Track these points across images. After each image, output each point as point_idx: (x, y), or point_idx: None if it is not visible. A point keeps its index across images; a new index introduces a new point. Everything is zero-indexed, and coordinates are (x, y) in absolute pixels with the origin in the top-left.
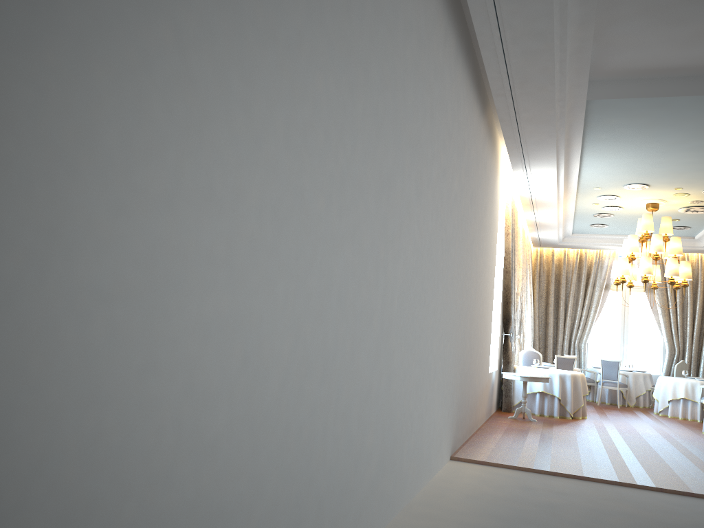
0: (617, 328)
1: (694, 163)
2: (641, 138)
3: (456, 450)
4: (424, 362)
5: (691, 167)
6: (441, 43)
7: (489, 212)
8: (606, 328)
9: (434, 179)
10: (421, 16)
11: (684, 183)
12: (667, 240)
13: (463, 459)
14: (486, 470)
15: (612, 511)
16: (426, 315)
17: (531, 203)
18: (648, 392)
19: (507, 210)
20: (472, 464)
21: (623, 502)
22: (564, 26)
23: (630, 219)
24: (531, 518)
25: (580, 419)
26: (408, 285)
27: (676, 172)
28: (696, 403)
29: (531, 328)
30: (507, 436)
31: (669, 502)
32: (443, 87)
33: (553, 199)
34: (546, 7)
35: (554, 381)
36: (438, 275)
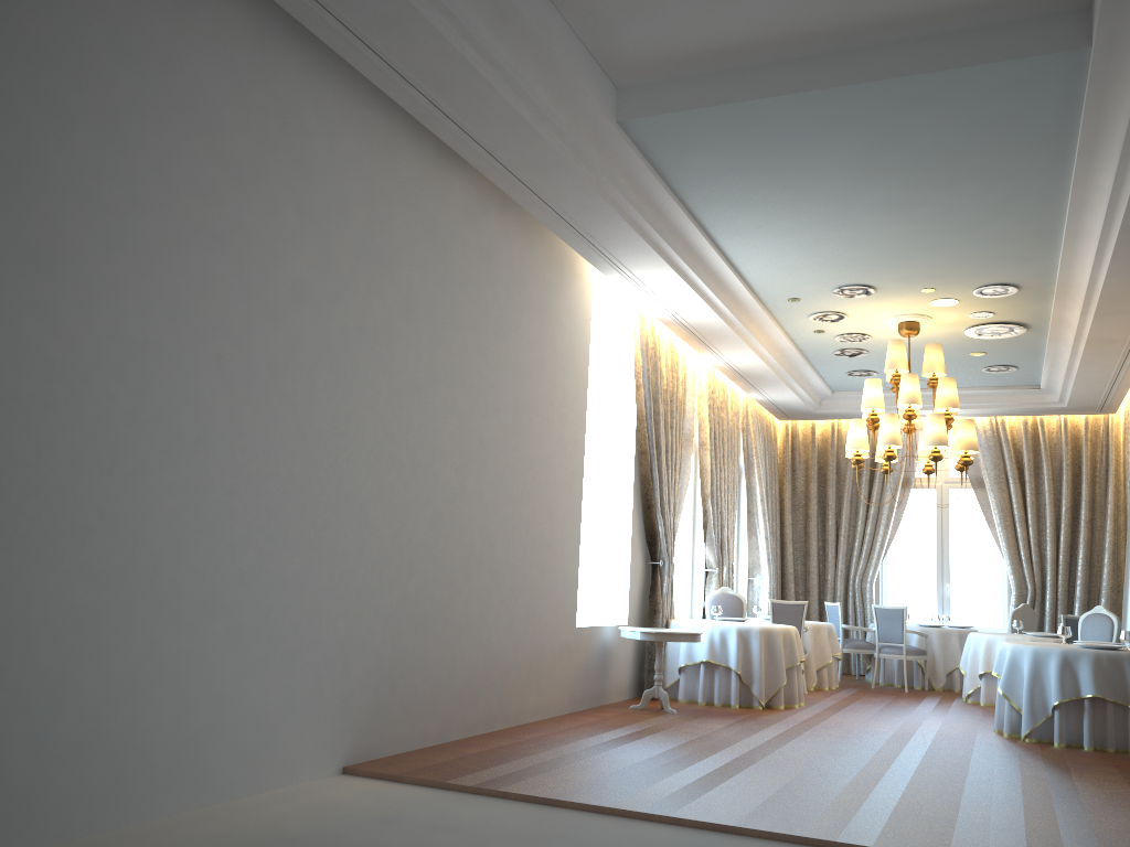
0: (977, 560)
1: (909, 235)
2: (777, 192)
3: (381, 758)
4: (130, 579)
5: (913, 244)
6: (159, 4)
7: (527, 340)
8: (958, 560)
9: (150, 243)
10: None
11: (928, 277)
12: (936, 384)
13: (362, 772)
14: (375, 790)
15: None
16: (131, 491)
17: (692, 335)
18: None
19: (635, 346)
20: (371, 780)
21: (548, 843)
22: None
23: None
24: None
25: (781, 708)
26: None
27: (897, 257)
28: None
29: (767, 558)
30: (554, 735)
31: (655, 843)
32: (186, 84)
33: (720, 324)
34: None
35: (729, 642)
36: (202, 423)
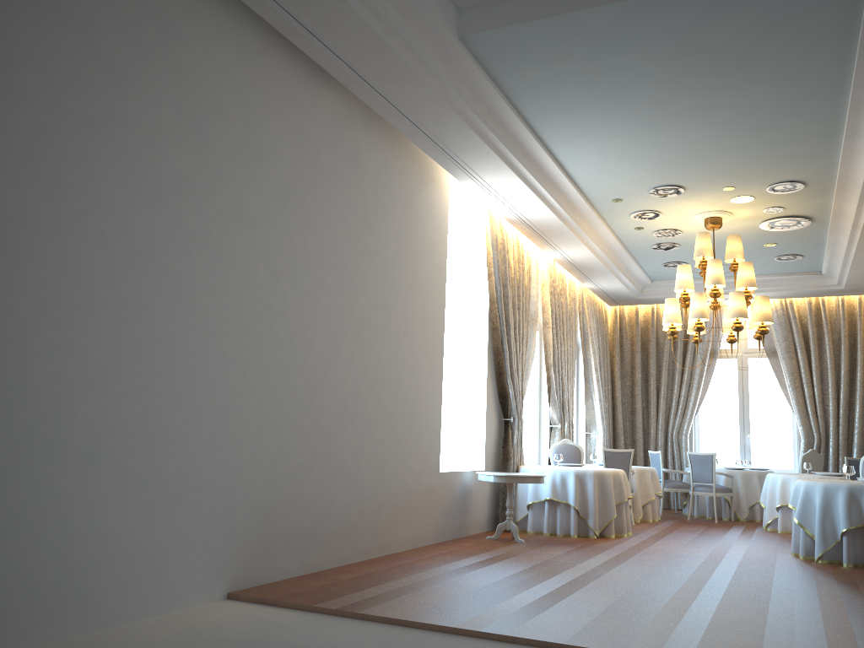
0: (771, 417)
1: (712, 138)
2: (599, 101)
3: (264, 584)
4: (13, 429)
5: (715, 146)
6: None
7: (391, 232)
8: (756, 417)
9: (28, 129)
10: None
11: (729, 177)
12: (737, 268)
13: (243, 597)
14: (251, 614)
15: None
16: (13, 350)
17: (534, 232)
18: None
19: (487, 241)
20: (250, 605)
21: None
22: None
23: None
24: None
25: (612, 537)
26: None
27: (702, 159)
28: None
29: (600, 416)
30: (418, 562)
31: None
32: None
33: (557, 222)
34: None
35: (568, 483)
36: (84, 291)
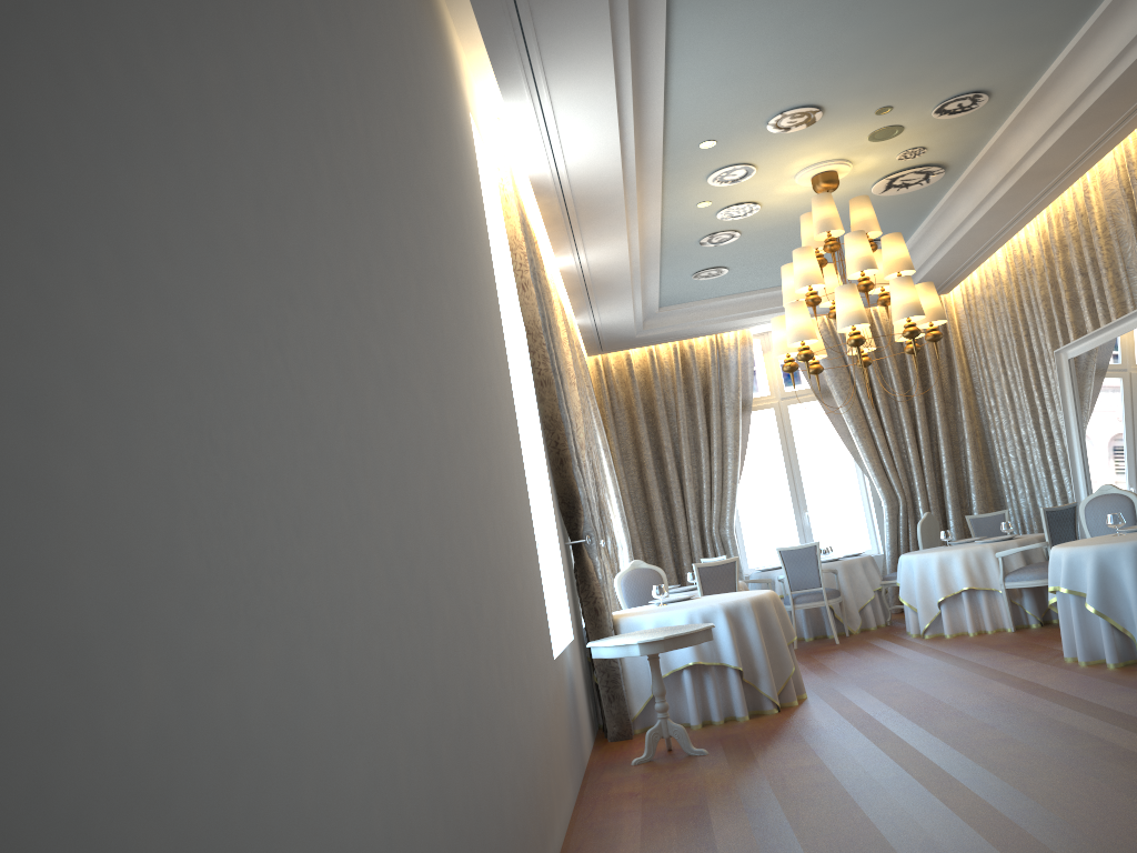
0: (764, 490)
1: None
2: None
3: None
4: None
5: (930, 12)
6: None
7: (444, 164)
8: (746, 494)
9: None
10: None
11: (900, 85)
12: (874, 247)
13: None
14: None
15: None
16: None
17: (564, 214)
18: (878, 593)
19: (511, 225)
20: None
21: None
22: None
23: (773, 240)
24: None
25: (796, 704)
26: None
27: (891, 44)
28: (995, 594)
29: (622, 520)
30: None
31: None
32: None
33: (615, 187)
34: None
35: (718, 630)
36: None
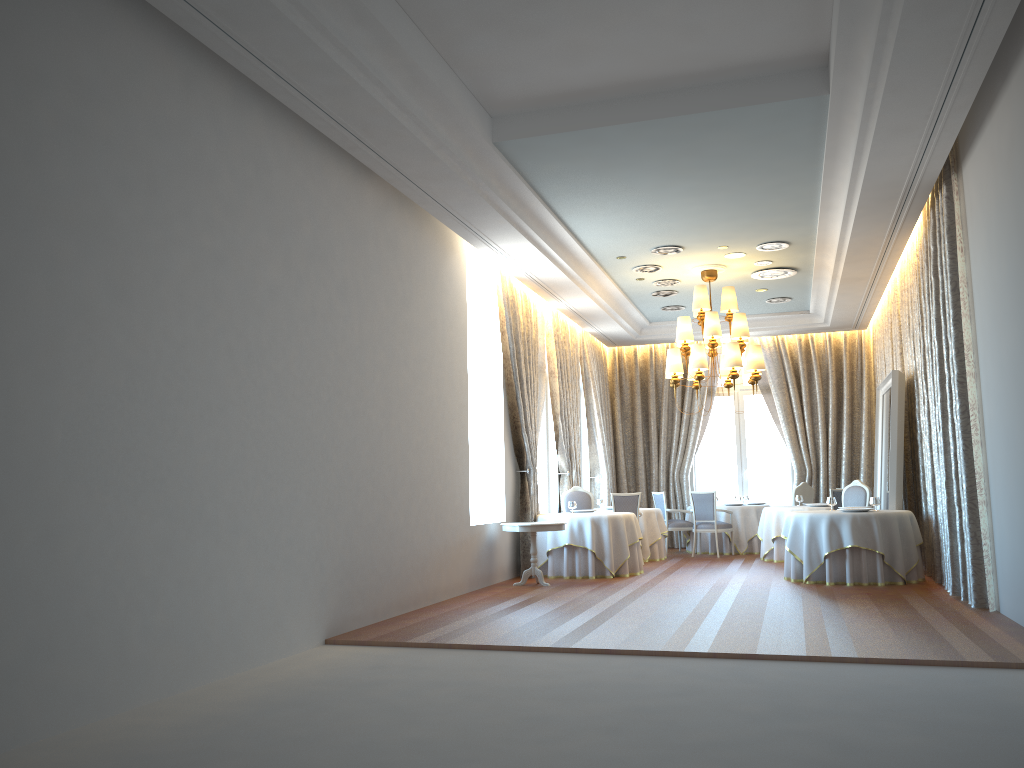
0: (767, 449)
1: (708, 211)
2: (610, 185)
3: (349, 631)
4: (189, 513)
5: (711, 217)
6: (174, 91)
7: (423, 306)
8: (753, 450)
9: (182, 270)
10: (86, 62)
11: (723, 239)
12: (731, 318)
13: (340, 641)
14: (356, 652)
15: (453, 682)
16: (185, 450)
17: (542, 287)
18: None
19: (499, 300)
20: (349, 646)
21: (494, 669)
22: (349, 53)
23: None
24: (316, 700)
25: (627, 576)
26: (104, 412)
27: (699, 226)
28: None
29: (604, 460)
30: (466, 607)
31: (565, 663)
32: (194, 148)
33: (565, 278)
34: (294, 32)
35: (585, 529)
36: (222, 396)
